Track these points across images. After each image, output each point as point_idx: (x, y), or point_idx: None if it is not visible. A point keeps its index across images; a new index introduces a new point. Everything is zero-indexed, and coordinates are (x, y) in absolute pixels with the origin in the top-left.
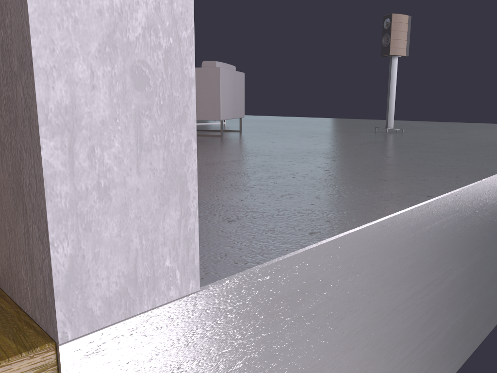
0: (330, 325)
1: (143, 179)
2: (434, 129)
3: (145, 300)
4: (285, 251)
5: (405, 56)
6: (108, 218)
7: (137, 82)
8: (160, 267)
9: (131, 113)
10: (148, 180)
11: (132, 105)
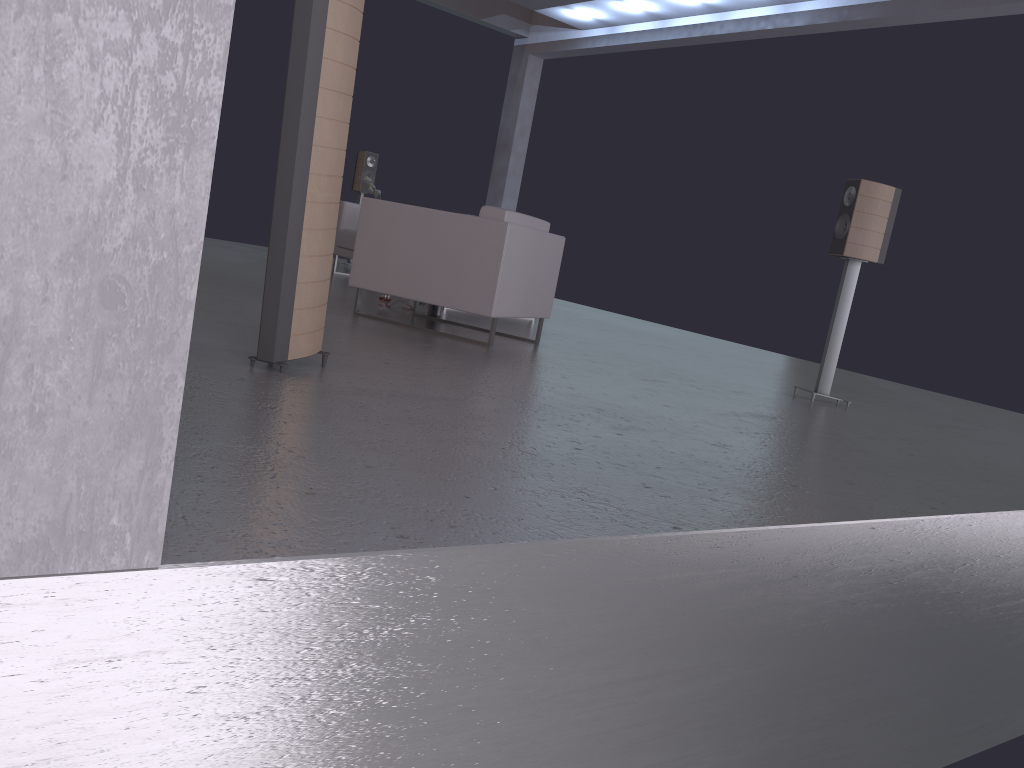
0: (402, 681)
1: (95, 412)
2: (921, 414)
3: (73, 560)
4: (330, 550)
5: (877, 262)
6: (38, 450)
7: (106, 299)
8: (103, 524)
9: (92, 333)
10: (103, 415)
11: (95, 324)
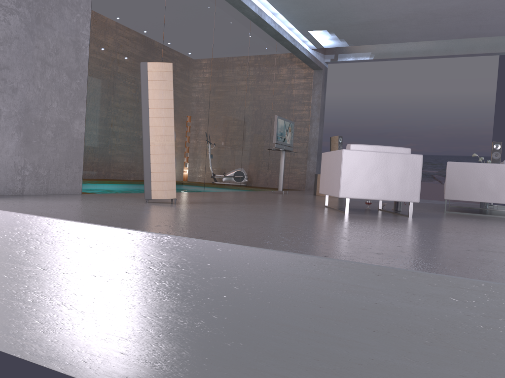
0: None
1: None
2: None
3: None
4: None
5: None
6: None
7: None
8: None
9: None
10: None
11: None
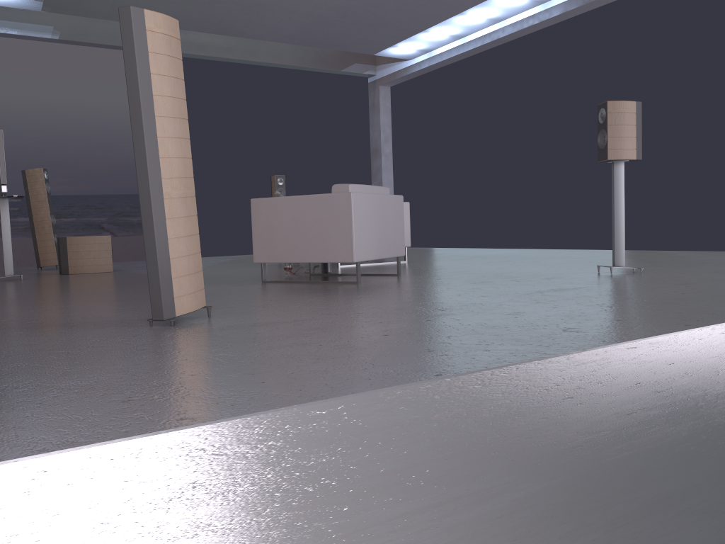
0: (202, 539)
1: None
2: (705, 266)
3: None
4: (108, 438)
5: (636, 159)
6: None
7: None
8: None
9: None
10: None
11: None
